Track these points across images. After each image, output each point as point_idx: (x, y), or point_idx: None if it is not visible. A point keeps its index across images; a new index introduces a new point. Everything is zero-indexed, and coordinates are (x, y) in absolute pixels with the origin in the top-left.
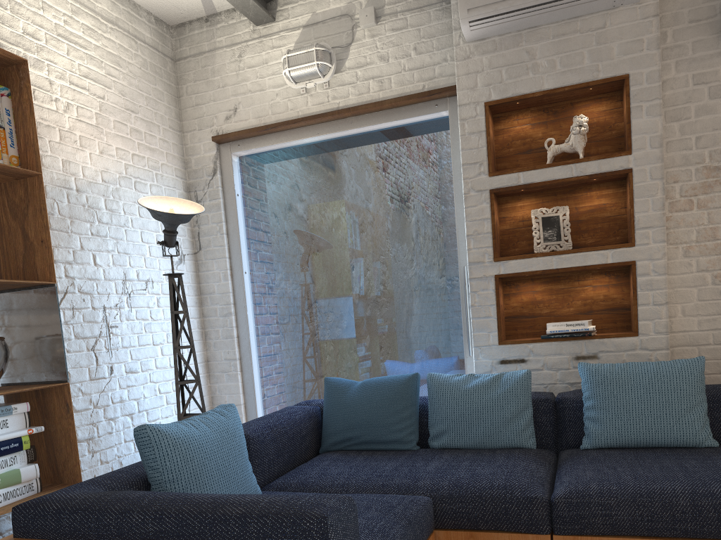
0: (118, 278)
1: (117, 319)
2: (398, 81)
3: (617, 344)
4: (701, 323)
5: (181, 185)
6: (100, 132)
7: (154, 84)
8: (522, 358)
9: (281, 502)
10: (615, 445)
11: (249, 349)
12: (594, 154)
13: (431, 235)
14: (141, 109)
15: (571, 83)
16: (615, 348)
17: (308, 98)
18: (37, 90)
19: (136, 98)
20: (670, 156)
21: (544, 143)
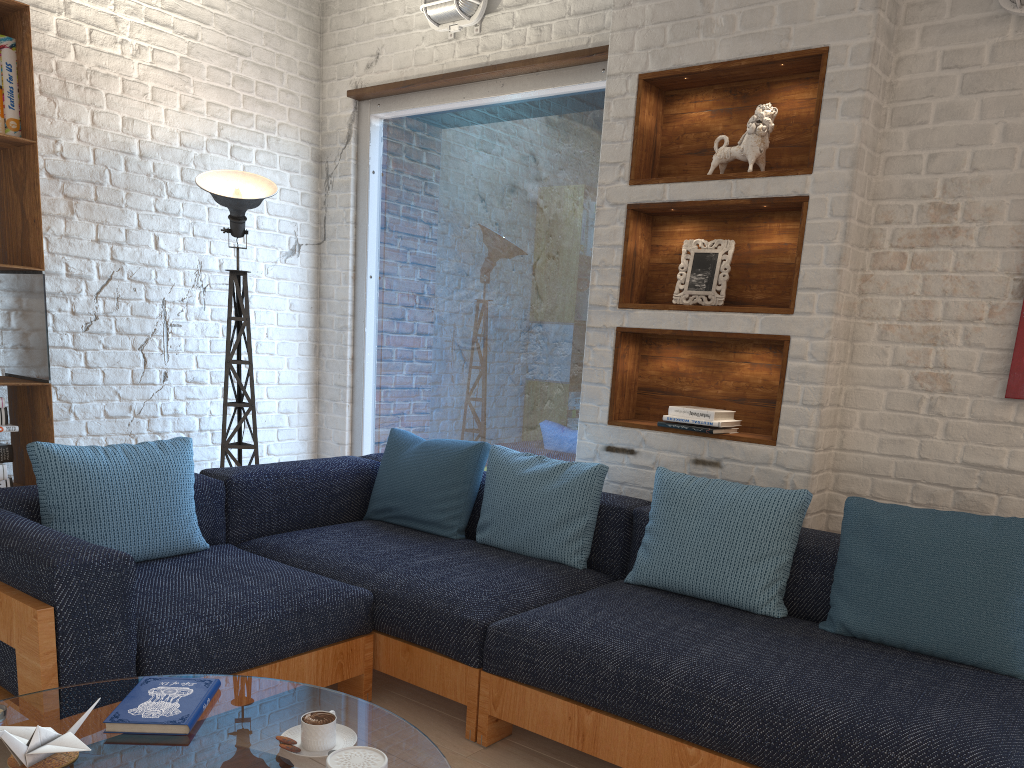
0: (190, 267)
1: (181, 317)
2: (560, 30)
3: (747, 452)
4: (883, 444)
5: (308, 152)
6: (185, 82)
7: (282, 15)
8: (631, 449)
9: (49, 545)
10: (657, 585)
11: (362, 377)
12: (785, 166)
13: (578, 257)
14: (256, 50)
15: (750, 54)
16: (743, 457)
17: (456, 46)
18: (96, 30)
19: (248, 36)
20: (887, 181)
21: (714, 143)
